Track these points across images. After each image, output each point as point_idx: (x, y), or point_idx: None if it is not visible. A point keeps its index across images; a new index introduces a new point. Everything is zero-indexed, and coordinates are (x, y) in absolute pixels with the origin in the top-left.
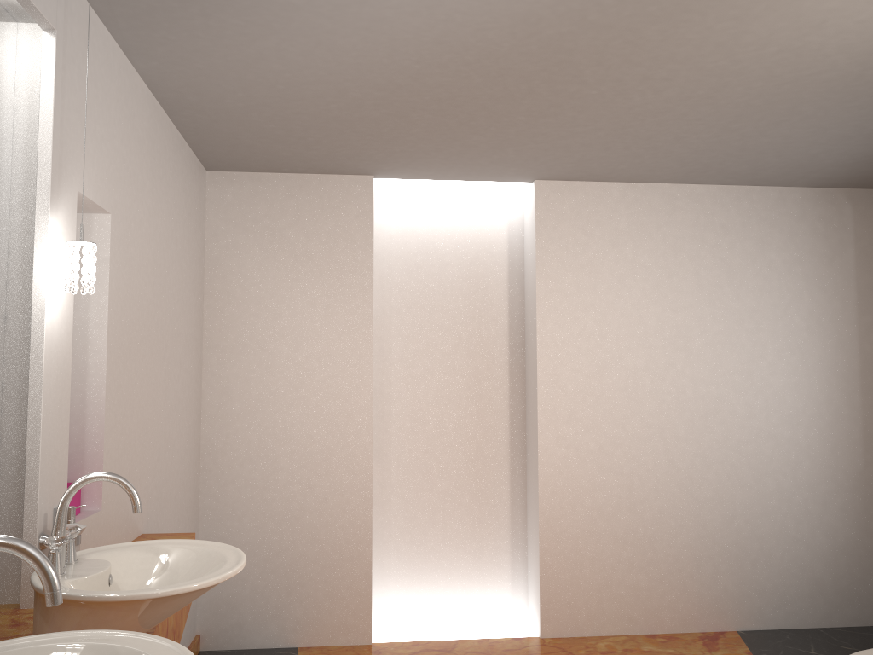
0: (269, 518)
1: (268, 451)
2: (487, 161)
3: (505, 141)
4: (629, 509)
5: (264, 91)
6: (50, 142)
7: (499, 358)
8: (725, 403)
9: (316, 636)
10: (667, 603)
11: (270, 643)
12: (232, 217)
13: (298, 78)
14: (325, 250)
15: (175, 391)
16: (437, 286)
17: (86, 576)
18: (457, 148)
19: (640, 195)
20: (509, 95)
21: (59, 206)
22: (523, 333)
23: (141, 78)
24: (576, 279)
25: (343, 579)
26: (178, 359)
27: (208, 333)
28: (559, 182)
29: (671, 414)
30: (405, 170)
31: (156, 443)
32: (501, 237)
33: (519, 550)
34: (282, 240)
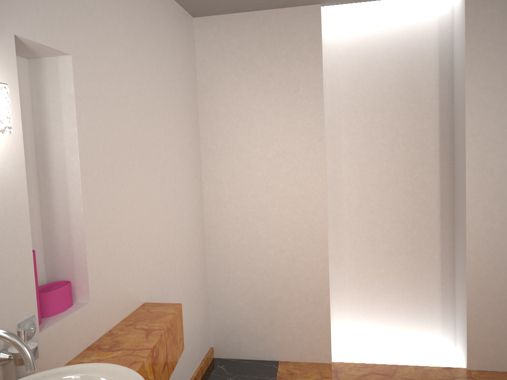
0: (254, 272)
1: (251, 225)
2: None
3: None
4: None
5: None
6: None
7: (430, 147)
8: None
9: (291, 354)
10: None
11: (260, 356)
12: (214, 52)
13: None
14: (284, 70)
15: (172, 188)
16: (377, 91)
17: None
18: None
19: None
20: None
21: None
22: (452, 126)
23: None
24: (504, 75)
25: (308, 317)
26: (174, 164)
27: (203, 140)
28: None
29: None
30: None
31: (154, 232)
32: (432, 45)
33: (448, 297)
34: (251, 65)
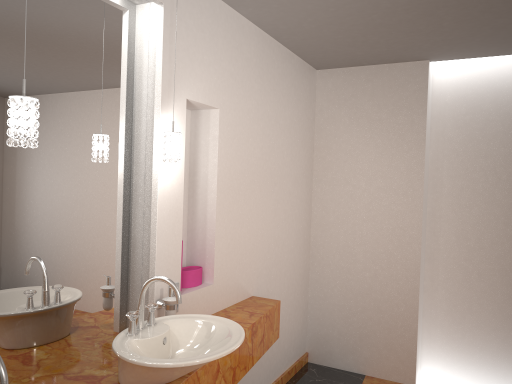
0: (350, 291)
1: (350, 249)
2: None
3: None
4: None
5: (323, 14)
6: (160, 72)
7: None
8: None
9: (377, 371)
10: None
11: (348, 368)
12: (331, 98)
13: (340, 1)
14: (391, 116)
15: (284, 210)
16: (482, 138)
17: (144, 339)
18: (488, 32)
19: None
20: None
21: (169, 110)
22: None
23: (248, 19)
24: None
25: (396, 339)
26: (287, 190)
27: (315, 172)
28: None
29: None
30: (451, 53)
31: (265, 242)
32: None
33: None
34: (362, 111)
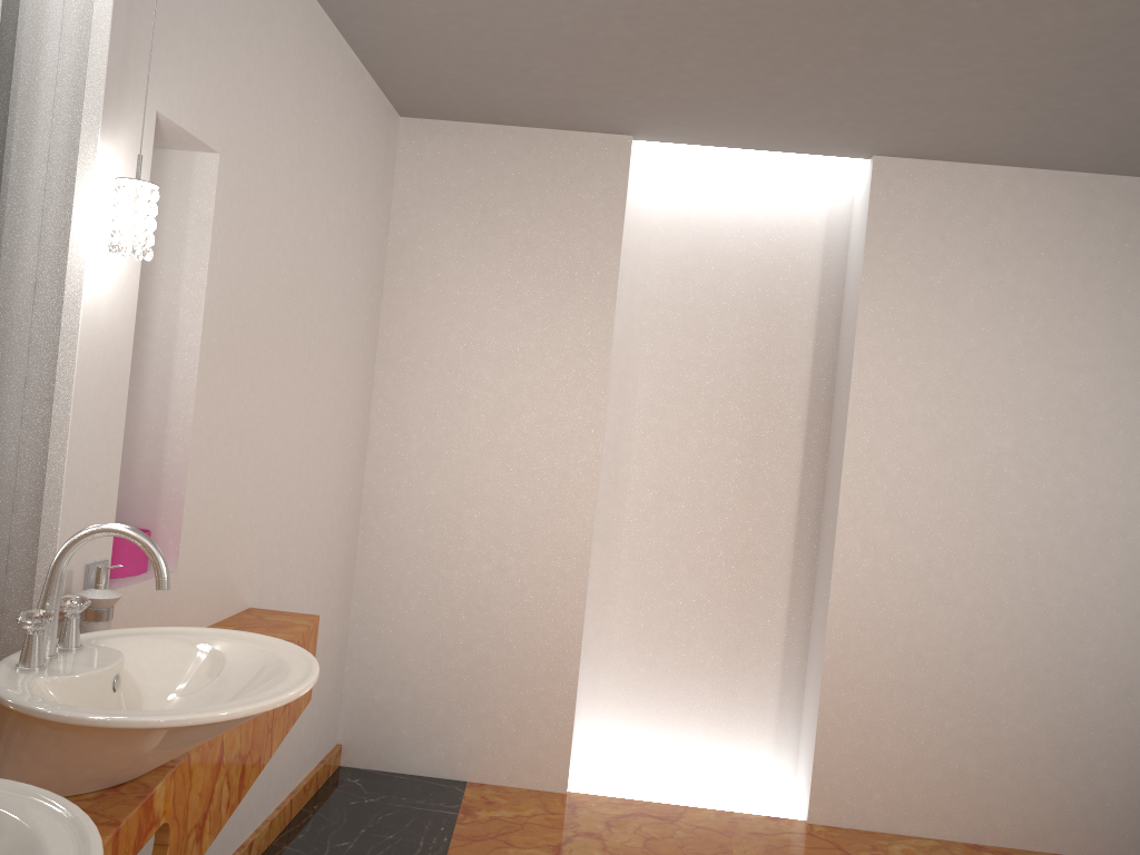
0: (444, 604)
1: (451, 513)
2: (799, 121)
3: (827, 87)
4: (963, 659)
5: None
6: (107, 29)
7: (791, 417)
8: (1137, 520)
9: (493, 771)
10: (1005, 803)
11: (431, 770)
12: (429, 185)
13: None
14: (553, 239)
15: (322, 417)
16: (712, 304)
17: (71, 676)
18: (754, 97)
19: (1039, 189)
20: (834, 8)
21: (119, 129)
22: (832, 384)
23: None
24: (921, 310)
25: (536, 700)
26: (331, 374)
27: (384, 343)
28: (911, 160)
29: (1047, 527)
30: (677, 129)
31: (283, 487)
32: (814, 240)
33: (792, 694)
34: (495, 221)
